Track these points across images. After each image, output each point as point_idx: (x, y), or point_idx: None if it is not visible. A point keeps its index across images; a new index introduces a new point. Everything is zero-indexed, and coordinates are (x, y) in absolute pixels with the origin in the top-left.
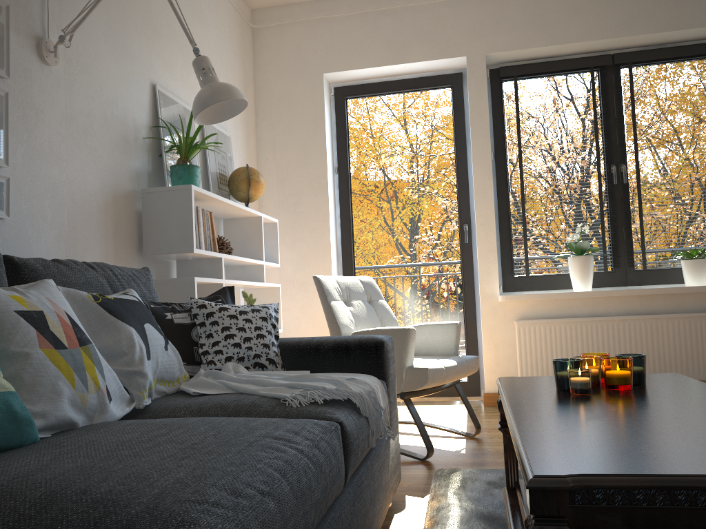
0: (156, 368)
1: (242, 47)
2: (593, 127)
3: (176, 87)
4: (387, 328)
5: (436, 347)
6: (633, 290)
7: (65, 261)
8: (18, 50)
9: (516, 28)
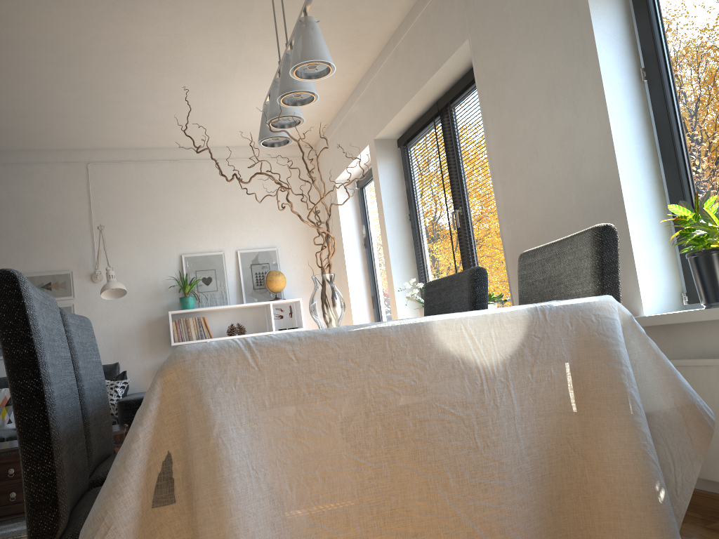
0: None
1: (299, 180)
2: (447, 173)
3: (206, 246)
4: None
5: None
6: None
7: None
8: (81, 284)
9: (380, 111)
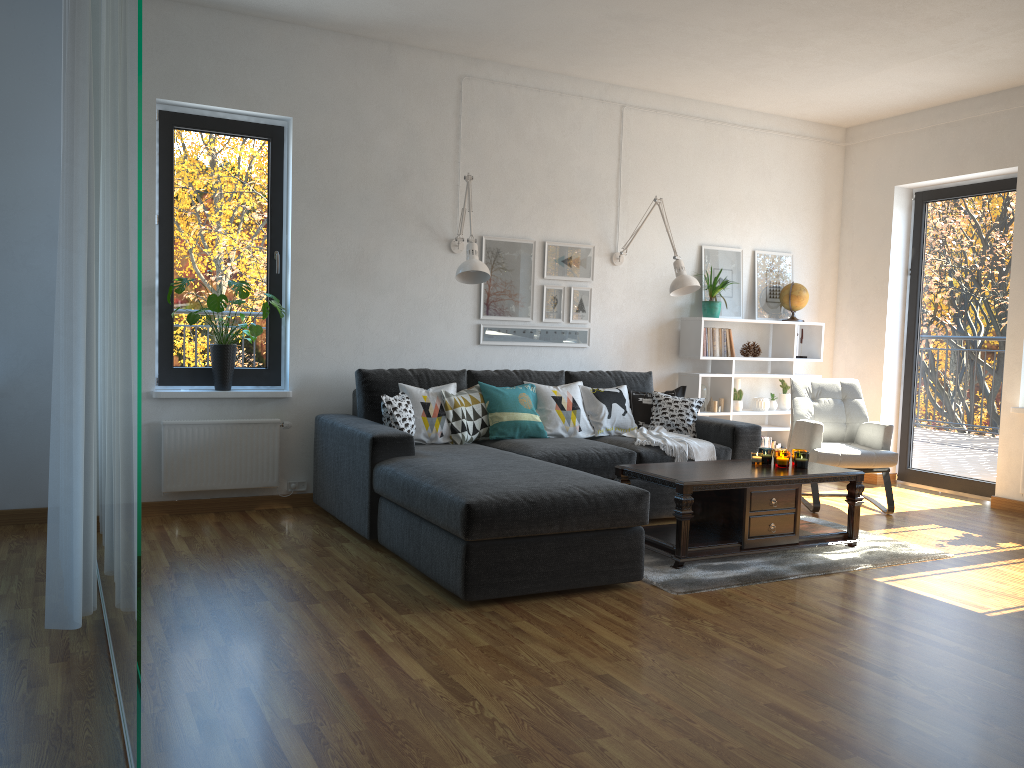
0: (613, 422)
1: (824, 171)
2: None
3: (725, 239)
4: (806, 421)
5: (873, 441)
6: None
7: (594, 372)
8: (599, 265)
9: None
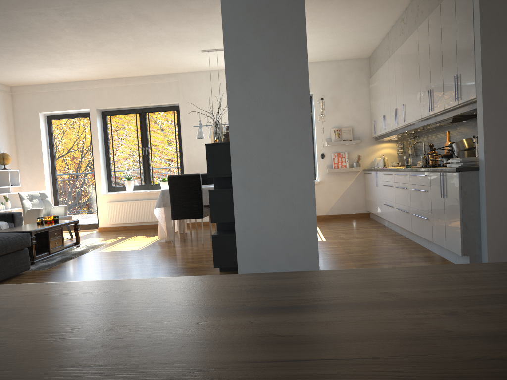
0: None
1: (5, 104)
2: (138, 133)
3: None
4: (34, 209)
5: (60, 213)
6: (142, 192)
7: None
8: None
9: (106, 100)
